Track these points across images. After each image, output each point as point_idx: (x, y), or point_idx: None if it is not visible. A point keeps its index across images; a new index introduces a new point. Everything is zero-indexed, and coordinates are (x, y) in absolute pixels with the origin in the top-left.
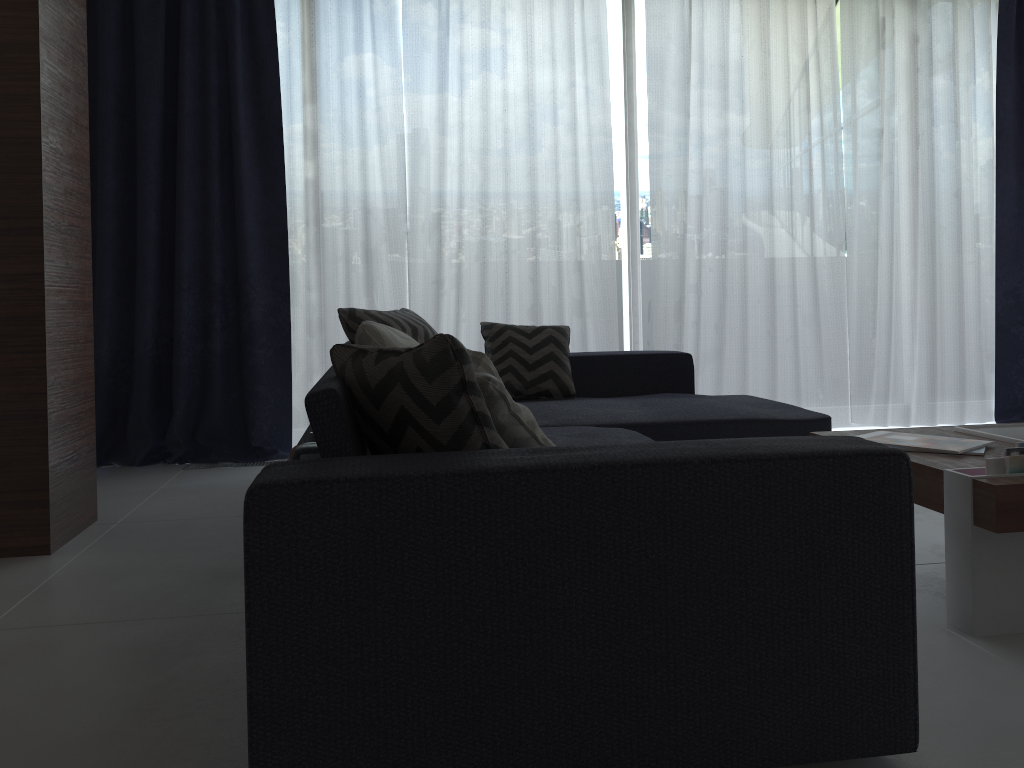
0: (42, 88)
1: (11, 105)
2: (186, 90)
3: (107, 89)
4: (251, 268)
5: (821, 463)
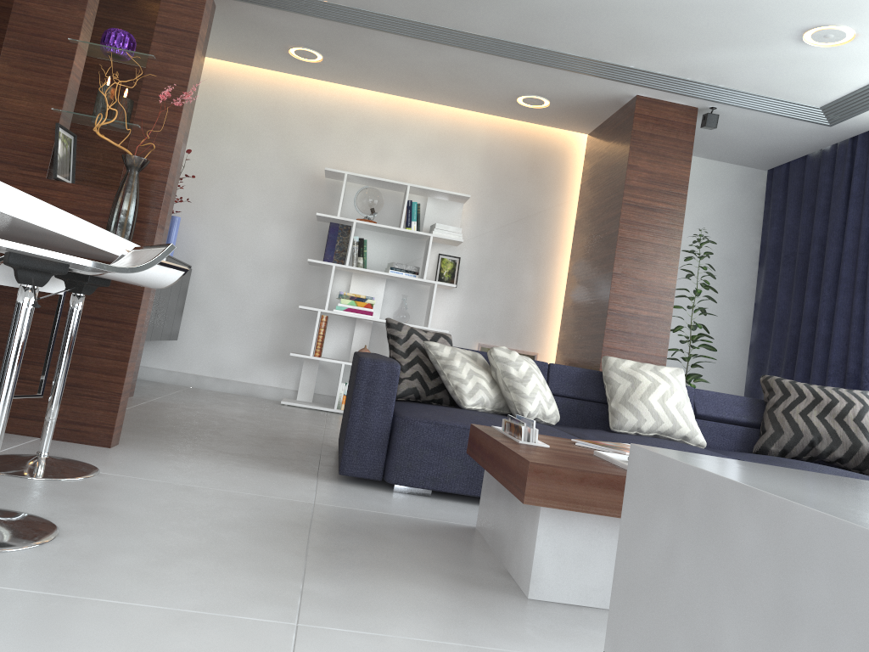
0: (617, 250)
1: (609, 259)
2: (846, 235)
3: (813, 242)
4: (866, 362)
5: (357, 358)
